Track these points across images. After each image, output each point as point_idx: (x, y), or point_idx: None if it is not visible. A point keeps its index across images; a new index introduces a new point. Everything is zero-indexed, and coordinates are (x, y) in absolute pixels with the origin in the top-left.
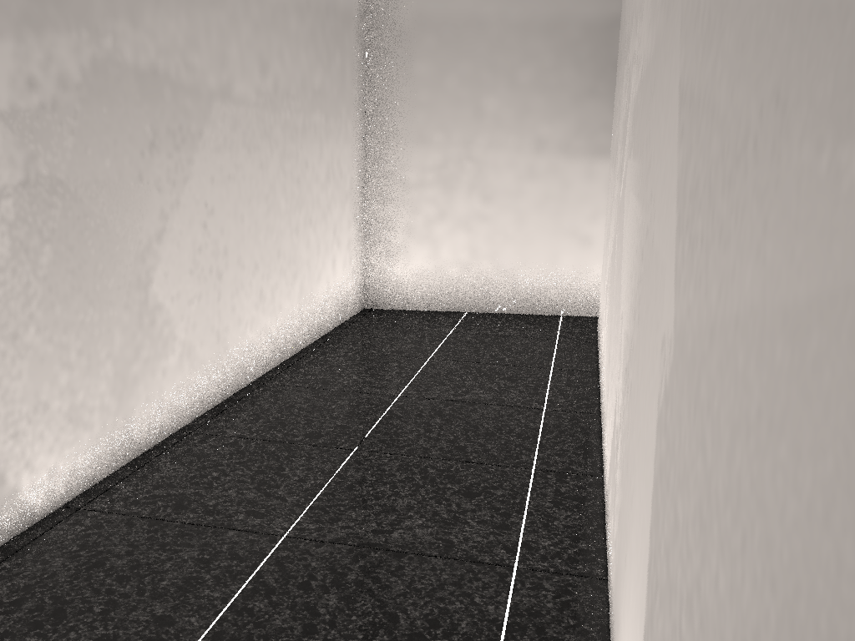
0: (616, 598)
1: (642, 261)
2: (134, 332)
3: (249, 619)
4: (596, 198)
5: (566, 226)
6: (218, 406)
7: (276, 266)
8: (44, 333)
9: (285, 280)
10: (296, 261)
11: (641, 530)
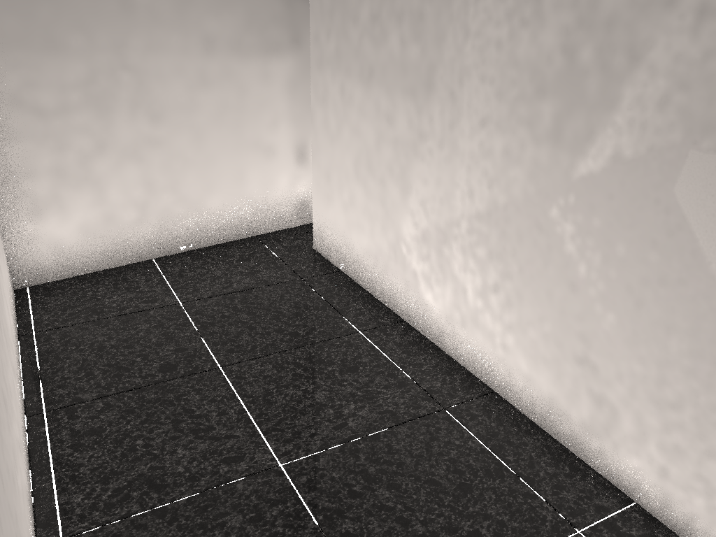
0: None
1: None
2: None
3: None
4: (274, 102)
5: (248, 138)
6: None
7: None
8: None
9: (0, 341)
10: None
11: None
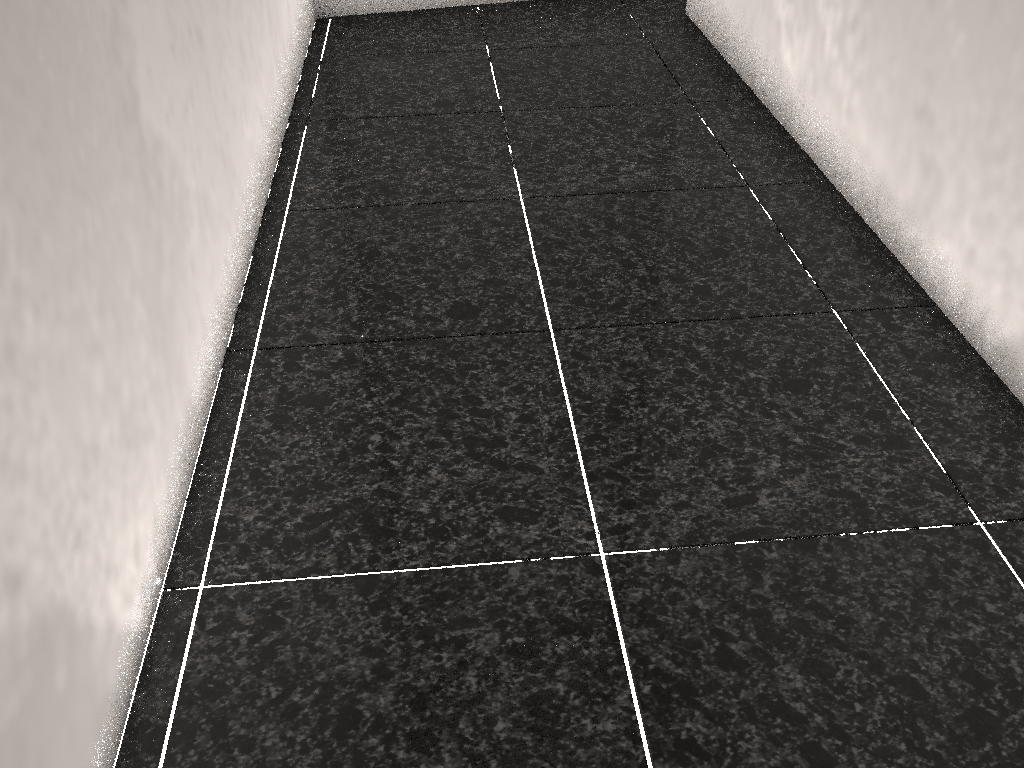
0: None
1: None
2: (146, 218)
3: (708, 767)
4: None
5: None
6: (253, 279)
7: None
8: (46, 310)
9: (255, 7)
10: None
11: None
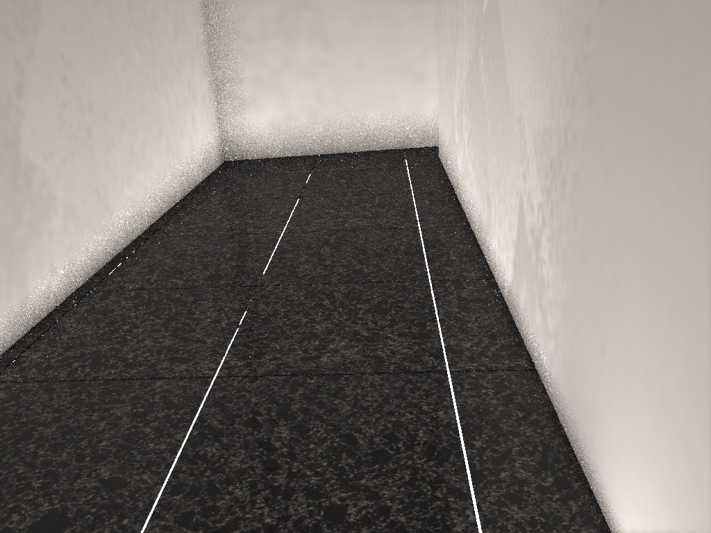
0: (574, 386)
1: (590, 36)
2: (11, 195)
3: (205, 466)
4: (425, 36)
5: (401, 65)
6: (110, 264)
7: (142, 122)
8: None
9: (152, 135)
10: (159, 117)
11: (668, 314)
